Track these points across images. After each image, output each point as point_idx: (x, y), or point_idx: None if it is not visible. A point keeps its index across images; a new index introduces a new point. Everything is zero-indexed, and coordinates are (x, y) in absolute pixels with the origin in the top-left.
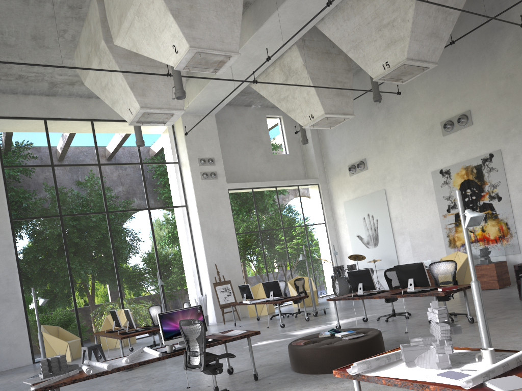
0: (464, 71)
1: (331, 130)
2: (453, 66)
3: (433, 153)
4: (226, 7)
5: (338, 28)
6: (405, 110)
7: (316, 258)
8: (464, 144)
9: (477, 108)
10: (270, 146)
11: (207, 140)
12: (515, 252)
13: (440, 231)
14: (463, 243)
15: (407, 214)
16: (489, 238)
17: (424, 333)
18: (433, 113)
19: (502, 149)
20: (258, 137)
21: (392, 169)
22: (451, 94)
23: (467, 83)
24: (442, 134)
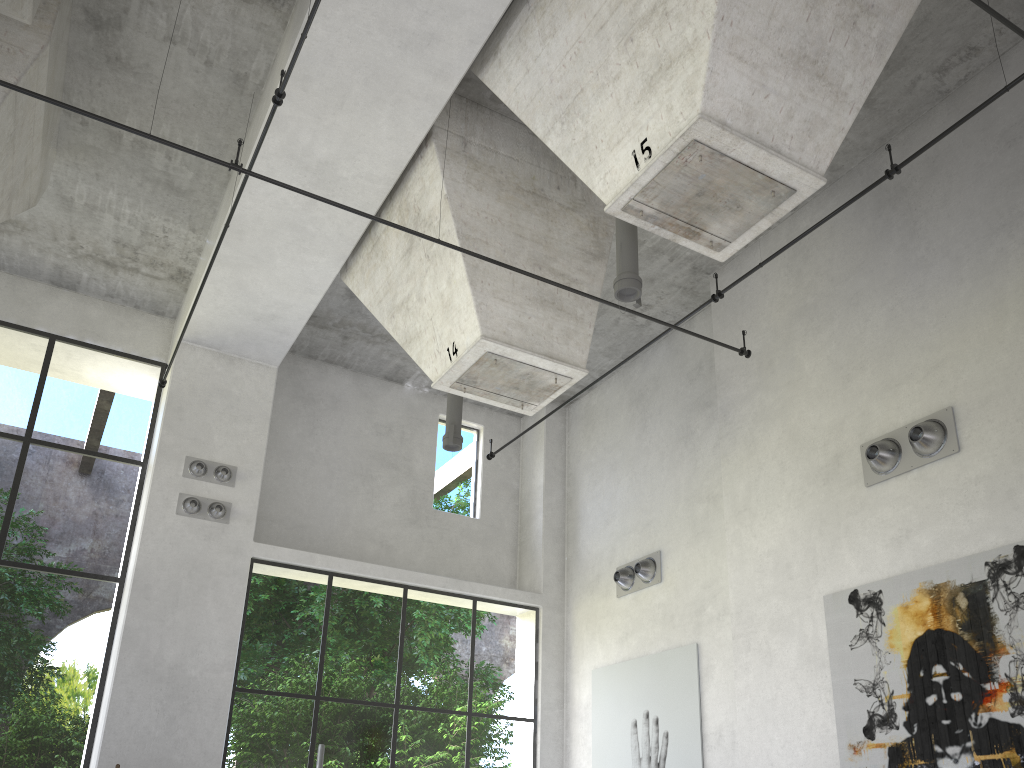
0: (940, 295)
1: (593, 475)
2: (907, 287)
3: (833, 538)
4: None
5: (529, 67)
6: (767, 414)
7: None
8: (931, 512)
9: (978, 401)
10: (431, 489)
11: (232, 419)
12: None
13: None
14: None
15: (744, 724)
16: None
17: None
18: (843, 419)
19: None
20: (402, 459)
21: (723, 585)
22: (897, 365)
23: (948, 328)
24: (865, 479)
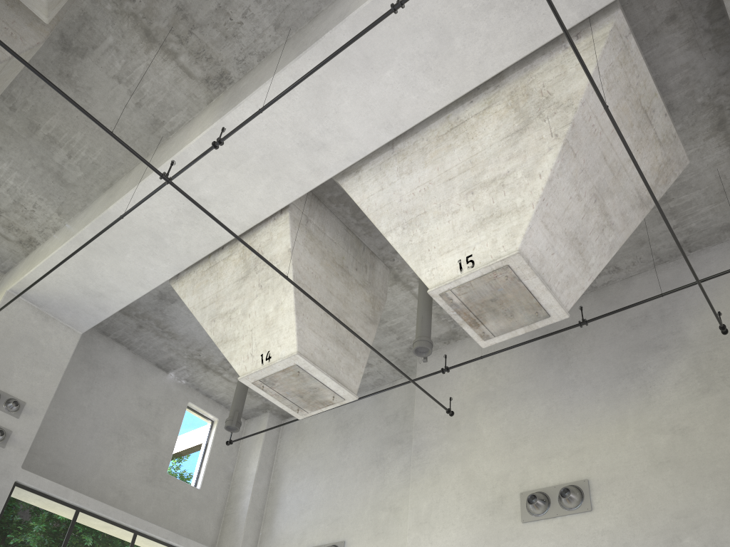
0: (583, 406)
1: (296, 474)
2: (561, 396)
3: None
4: None
5: (384, 187)
6: (451, 457)
7: None
8: None
9: (606, 479)
10: (170, 457)
11: (33, 363)
12: None
13: None
14: None
15: None
16: None
17: None
18: (508, 472)
19: None
20: (153, 429)
21: None
22: (551, 444)
23: (588, 428)
24: (522, 517)
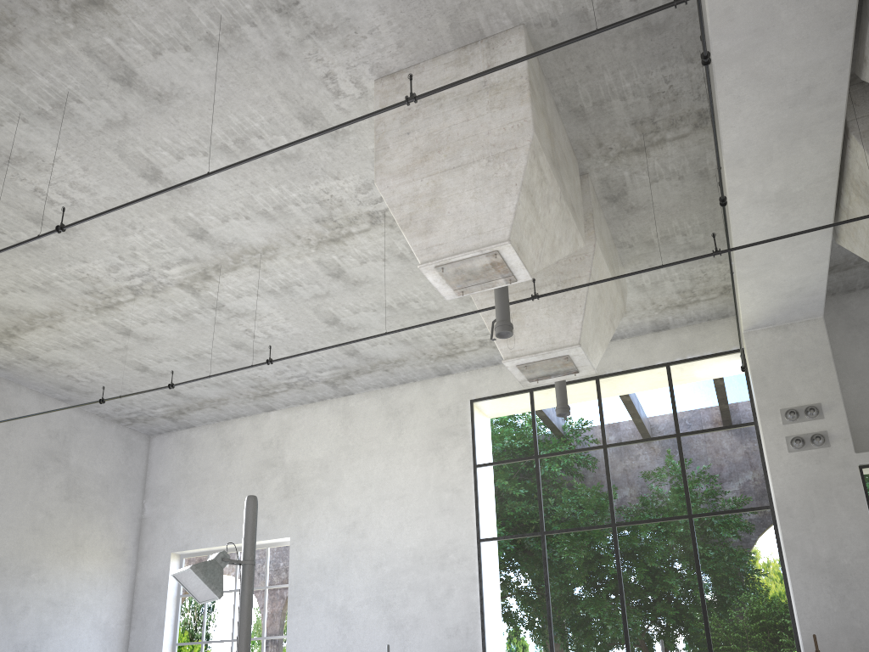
0: None
1: None
2: None
3: None
4: (493, 174)
5: None
6: None
7: None
8: None
9: None
10: None
11: (803, 370)
12: None
13: None
14: None
15: None
16: None
17: None
18: None
19: None
20: None
21: None
22: None
23: None
24: None
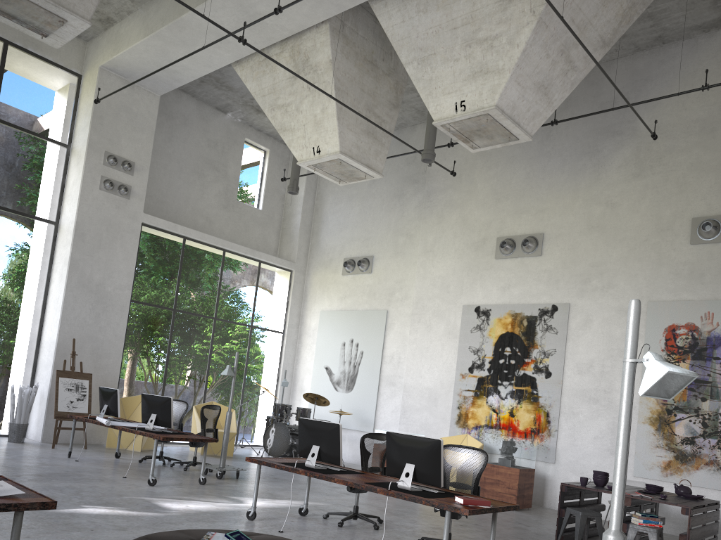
0: (552, 175)
1: (335, 198)
2: (538, 164)
3: (473, 279)
4: None
5: (405, 20)
6: (453, 204)
7: (253, 385)
8: (522, 280)
9: (555, 235)
10: (237, 187)
11: (132, 129)
12: (547, 459)
13: (450, 397)
14: (478, 424)
15: (410, 356)
16: (517, 428)
17: None
18: (491, 221)
19: (572, 304)
20: (222, 165)
21: (407, 284)
22: (524, 203)
23: (551, 194)
24: (495, 255)
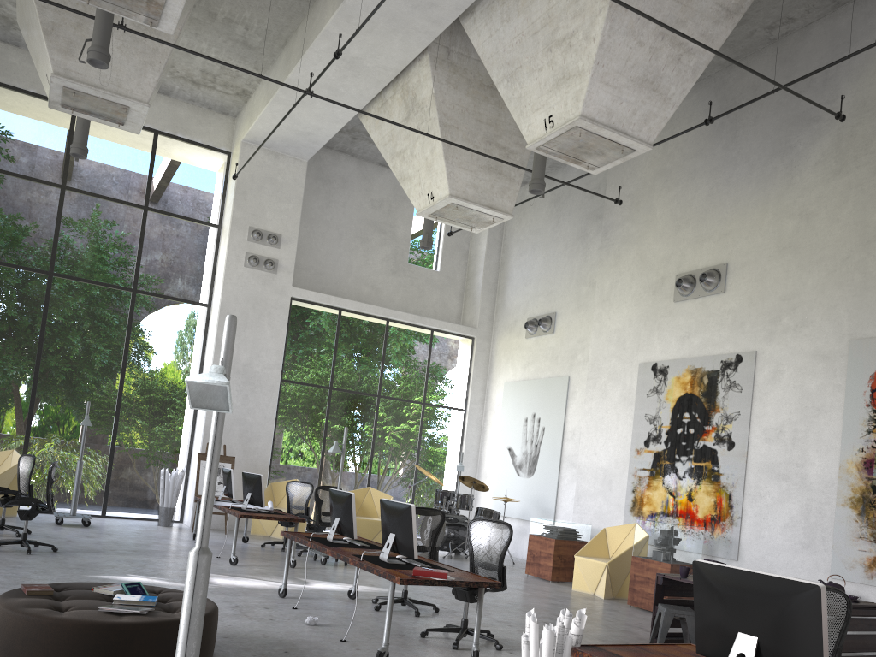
0: (738, 187)
1: (520, 249)
2: (722, 176)
3: (650, 329)
4: None
5: (492, 34)
6: (630, 239)
7: None
8: (703, 325)
9: (740, 264)
10: (408, 249)
11: (278, 200)
12: (729, 555)
13: (625, 478)
14: (654, 511)
15: (585, 430)
16: (696, 516)
17: (365, 652)
18: (670, 255)
19: (759, 351)
20: (389, 226)
21: (589, 343)
22: (706, 227)
23: (737, 212)
24: (674, 297)
